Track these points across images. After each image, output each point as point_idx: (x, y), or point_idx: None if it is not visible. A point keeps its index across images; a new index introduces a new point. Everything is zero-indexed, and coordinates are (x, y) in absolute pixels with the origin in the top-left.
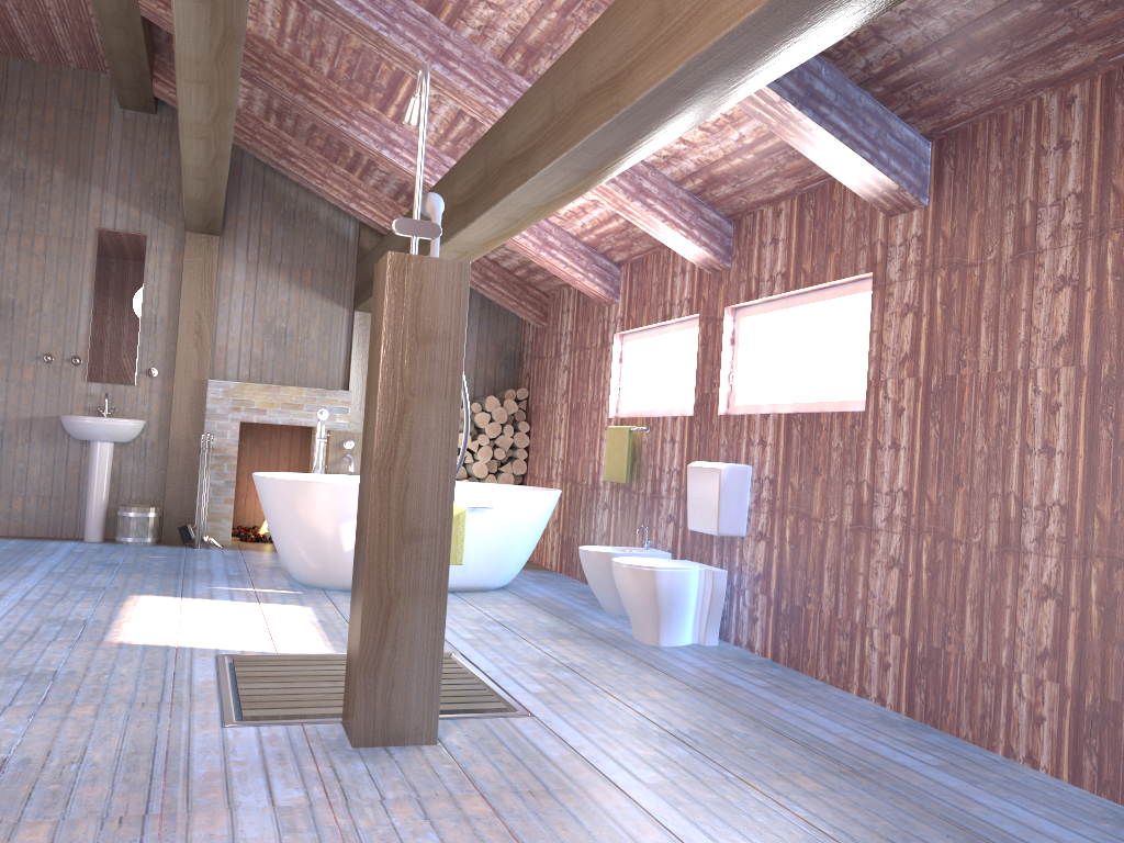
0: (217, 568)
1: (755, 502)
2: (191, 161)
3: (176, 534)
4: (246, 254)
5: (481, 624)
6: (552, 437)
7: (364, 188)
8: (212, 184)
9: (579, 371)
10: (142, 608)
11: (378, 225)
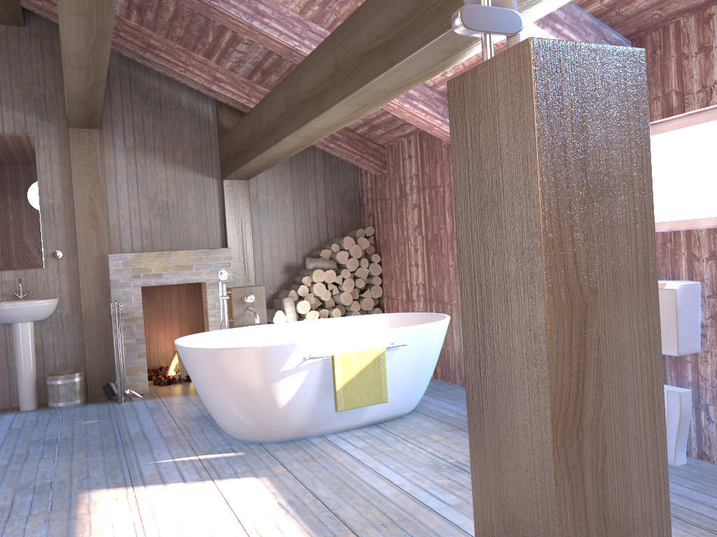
0: (150, 428)
1: (712, 318)
2: (71, 47)
3: (100, 390)
4: (124, 142)
5: (443, 472)
6: (408, 265)
7: (222, 71)
8: (93, 73)
9: (431, 207)
10: (98, 518)
11: (237, 103)
